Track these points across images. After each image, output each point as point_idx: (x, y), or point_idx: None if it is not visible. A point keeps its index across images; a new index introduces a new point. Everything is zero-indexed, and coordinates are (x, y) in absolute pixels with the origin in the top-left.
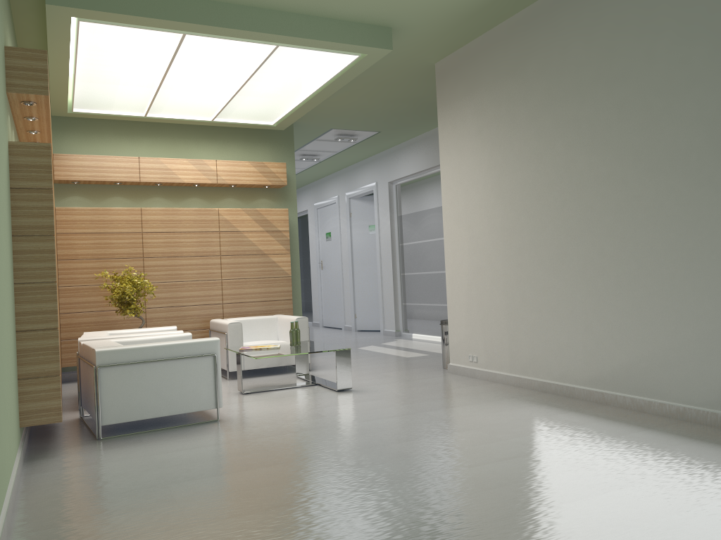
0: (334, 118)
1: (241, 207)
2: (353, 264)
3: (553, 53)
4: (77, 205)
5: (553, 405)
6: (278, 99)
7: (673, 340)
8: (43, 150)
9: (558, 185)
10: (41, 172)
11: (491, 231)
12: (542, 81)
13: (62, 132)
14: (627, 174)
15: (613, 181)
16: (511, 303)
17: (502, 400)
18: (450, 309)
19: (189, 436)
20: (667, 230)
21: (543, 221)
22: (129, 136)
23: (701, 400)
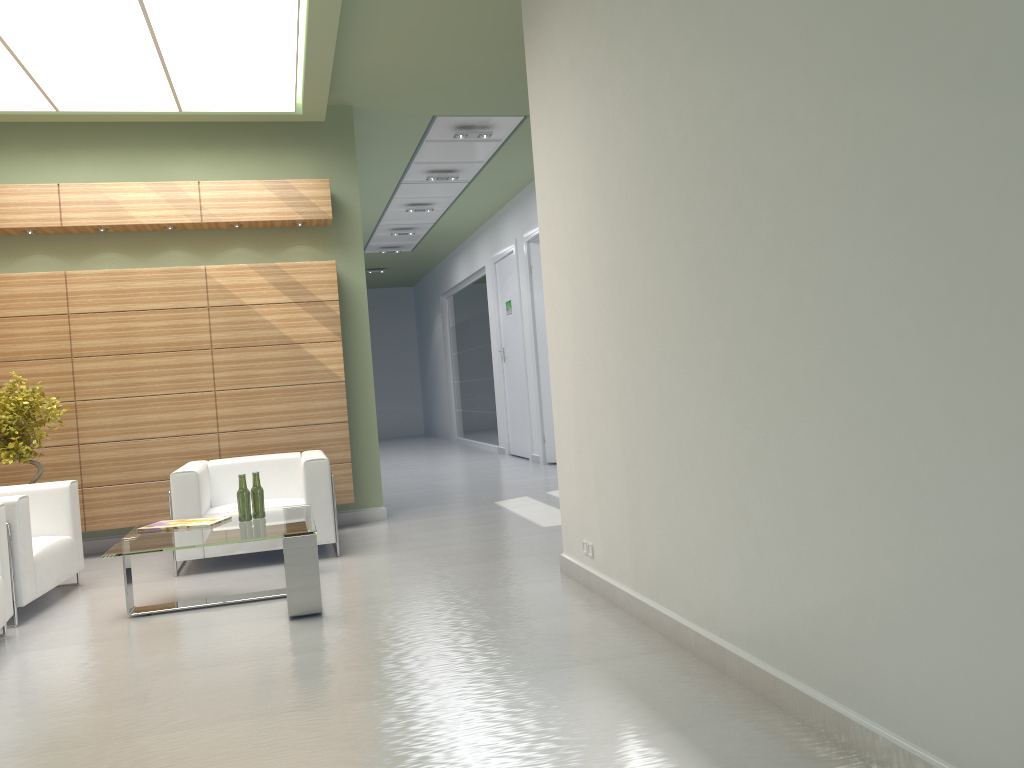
0: (421, 93)
1: (261, 262)
2: (537, 353)
3: None
4: None
5: (652, 699)
6: (251, 54)
7: (907, 566)
8: None
9: (681, 157)
10: None
11: (597, 280)
12: None
13: None
14: (795, 100)
15: (771, 124)
16: (629, 437)
17: (559, 670)
18: (558, 445)
19: None
20: (882, 245)
21: (663, 249)
22: (55, 151)
23: (979, 759)
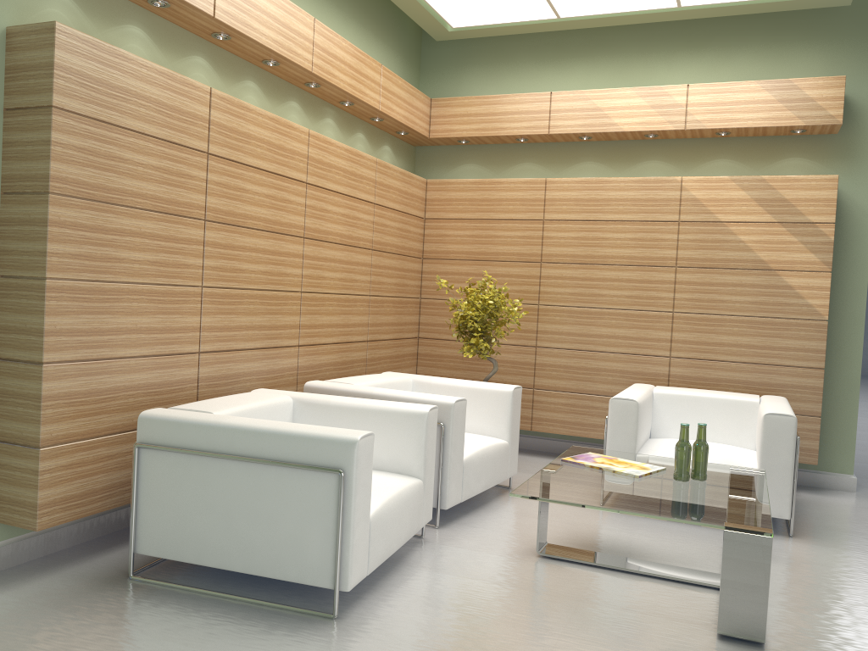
0: None
1: (744, 175)
2: None
3: None
4: (470, 178)
5: None
6: None
7: None
8: (44, 35)
9: None
10: (41, 77)
11: None
12: None
13: (461, 67)
14: None
15: None
16: None
17: None
18: None
19: (197, 642)
20: None
21: None
22: (554, 62)
23: None
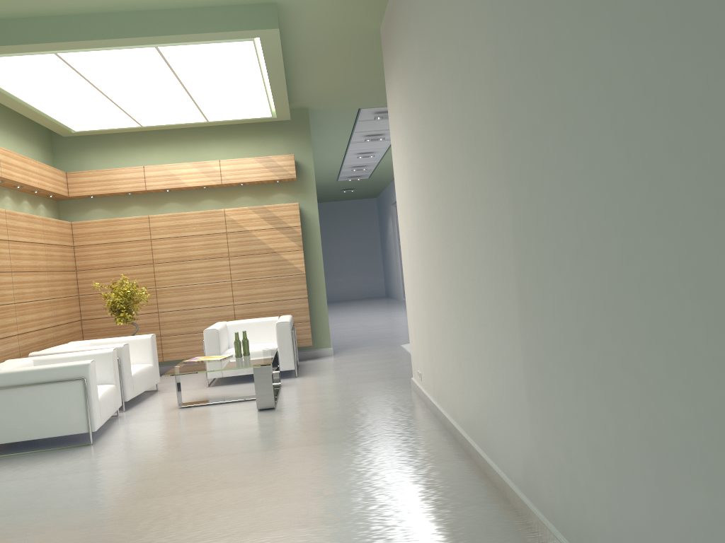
0: (347, 98)
1: (257, 204)
2: None
3: (418, 2)
4: (99, 217)
5: (413, 452)
6: (241, 93)
7: (495, 387)
8: None
9: (433, 172)
10: None
11: (414, 227)
12: (417, 40)
13: (82, 150)
14: (458, 159)
15: (454, 167)
16: (428, 315)
17: (377, 438)
18: (408, 316)
19: (32, 464)
20: (481, 237)
21: (431, 218)
22: (142, 146)
23: (514, 475)
